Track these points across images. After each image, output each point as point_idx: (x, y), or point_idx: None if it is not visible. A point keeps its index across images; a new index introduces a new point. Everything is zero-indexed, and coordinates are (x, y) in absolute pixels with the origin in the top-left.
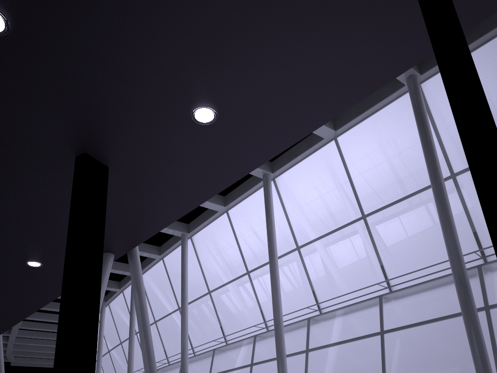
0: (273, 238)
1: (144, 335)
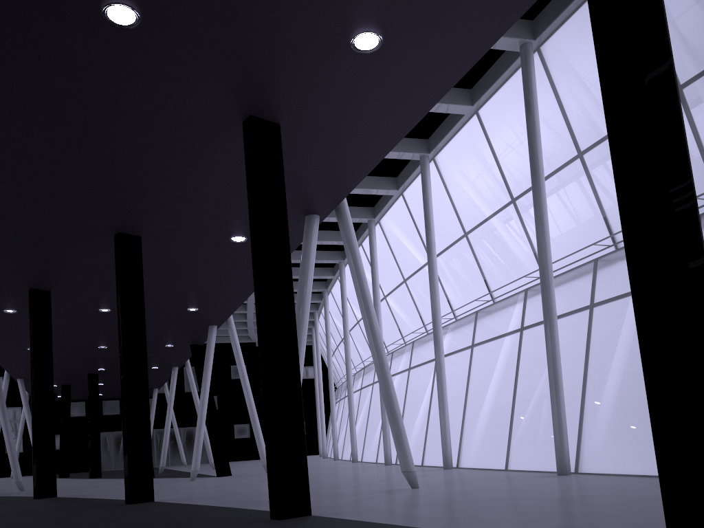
0: (536, 148)
1: (365, 309)
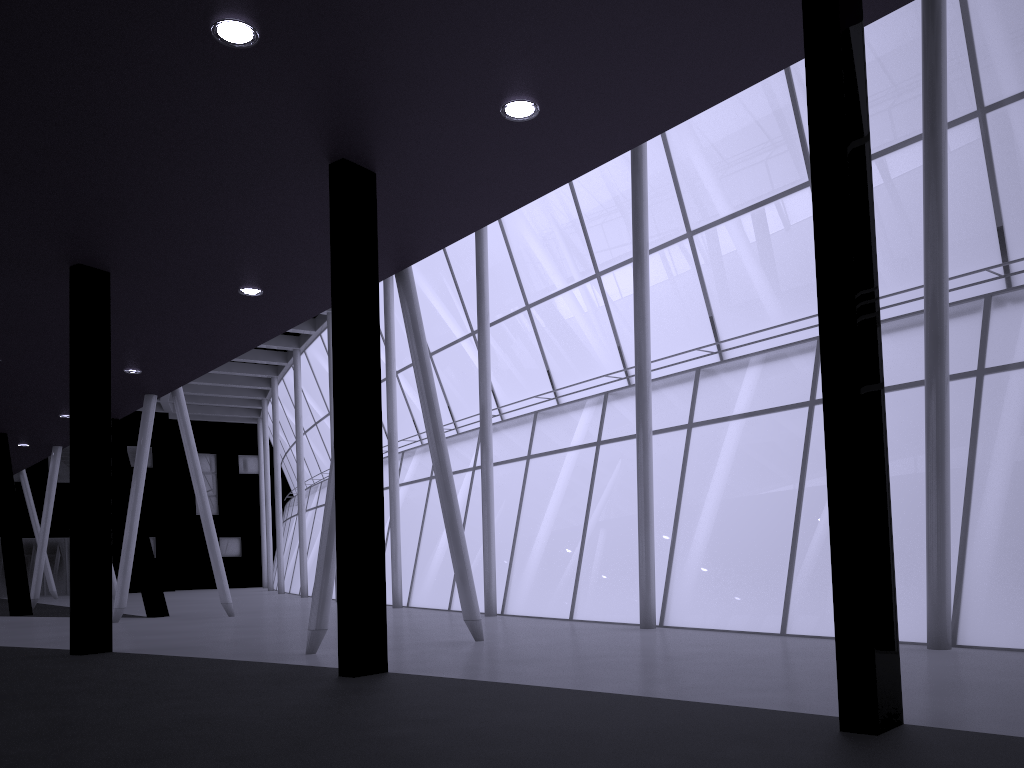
0: (642, 220)
1: (429, 409)
